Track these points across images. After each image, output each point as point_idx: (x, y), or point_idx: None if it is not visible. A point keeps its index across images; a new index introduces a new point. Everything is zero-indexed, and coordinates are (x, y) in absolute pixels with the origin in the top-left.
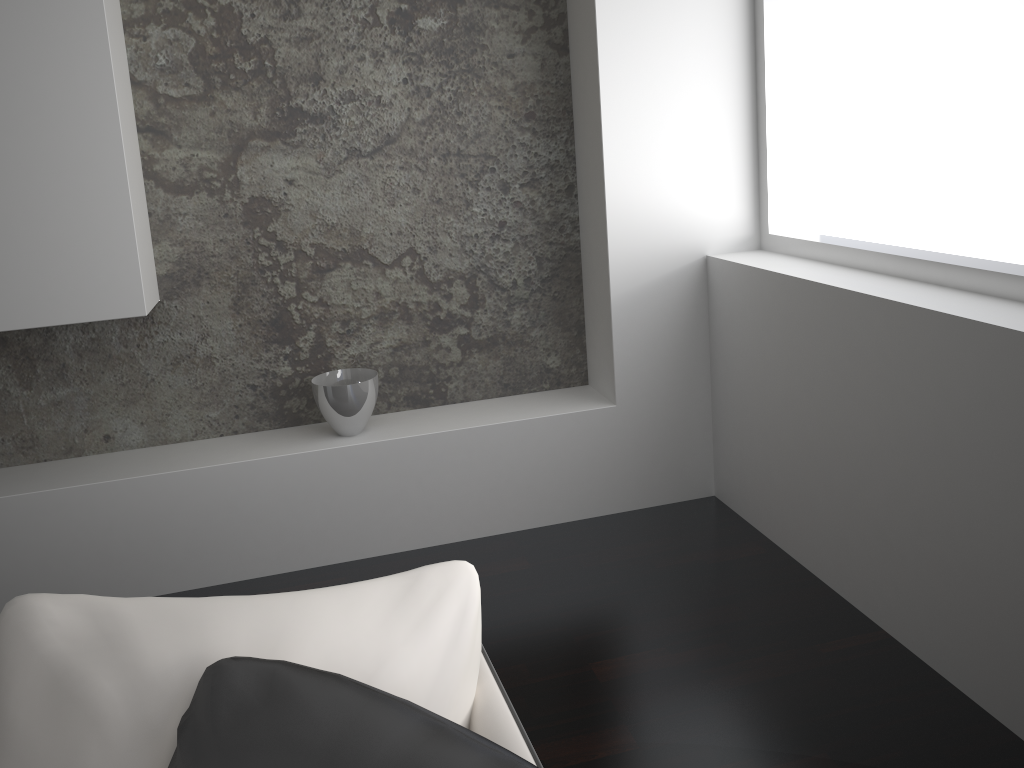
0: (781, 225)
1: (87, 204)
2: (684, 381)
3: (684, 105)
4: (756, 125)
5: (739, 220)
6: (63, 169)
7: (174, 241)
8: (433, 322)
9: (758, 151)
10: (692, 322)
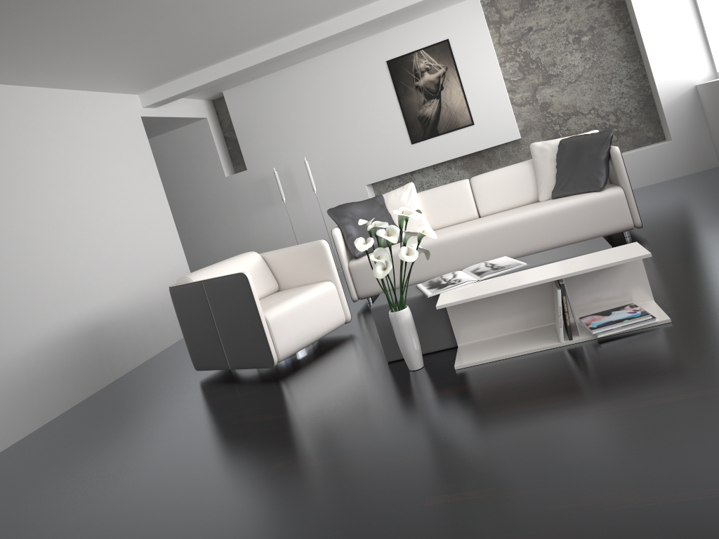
0: None
1: (501, 112)
2: (696, 128)
3: (675, 39)
4: (705, 38)
5: (706, 71)
6: (494, 104)
7: (522, 120)
8: (604, 129)
9: (708, 46)
10: (695, 108)
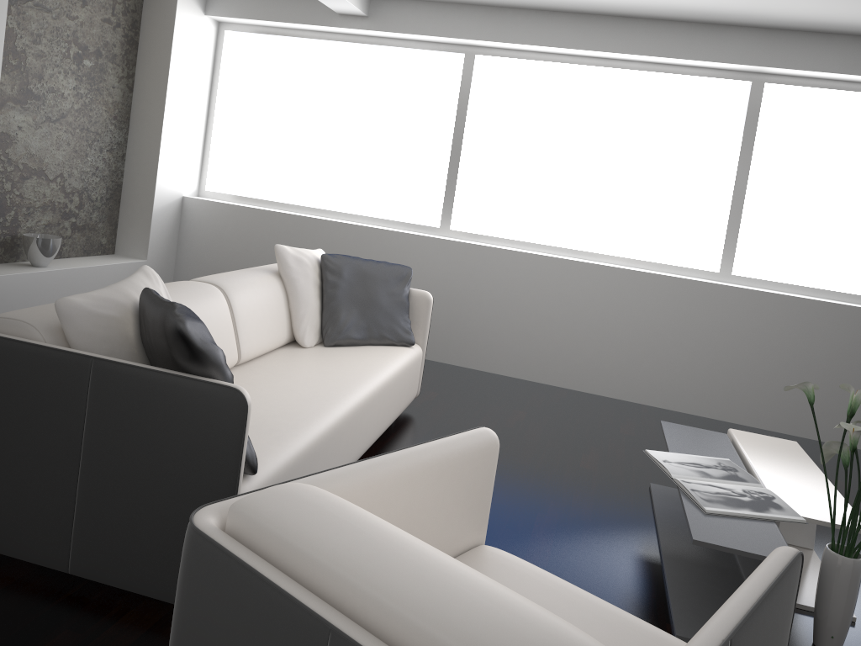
0: (209, 187)
1: None
2: (169, 252)
3: (186, 130)
4: (204, 143)
5: (194, 183)
6: None
7: None
8: (63, 214)
9: (203, 154)
10: (175, 225)
